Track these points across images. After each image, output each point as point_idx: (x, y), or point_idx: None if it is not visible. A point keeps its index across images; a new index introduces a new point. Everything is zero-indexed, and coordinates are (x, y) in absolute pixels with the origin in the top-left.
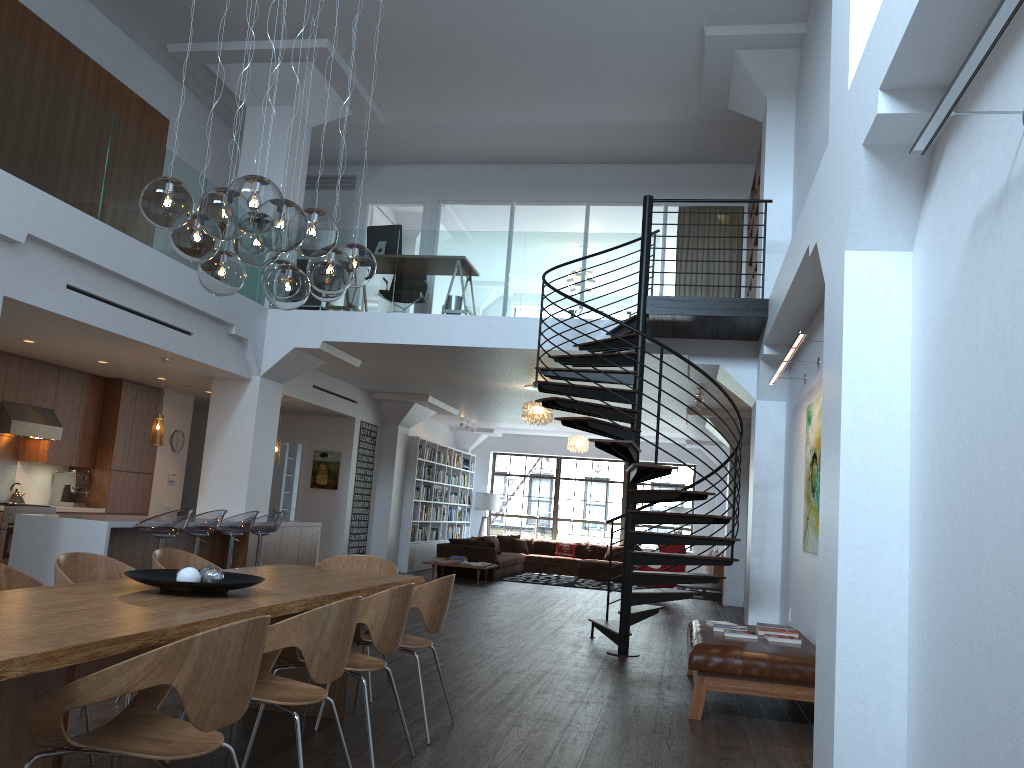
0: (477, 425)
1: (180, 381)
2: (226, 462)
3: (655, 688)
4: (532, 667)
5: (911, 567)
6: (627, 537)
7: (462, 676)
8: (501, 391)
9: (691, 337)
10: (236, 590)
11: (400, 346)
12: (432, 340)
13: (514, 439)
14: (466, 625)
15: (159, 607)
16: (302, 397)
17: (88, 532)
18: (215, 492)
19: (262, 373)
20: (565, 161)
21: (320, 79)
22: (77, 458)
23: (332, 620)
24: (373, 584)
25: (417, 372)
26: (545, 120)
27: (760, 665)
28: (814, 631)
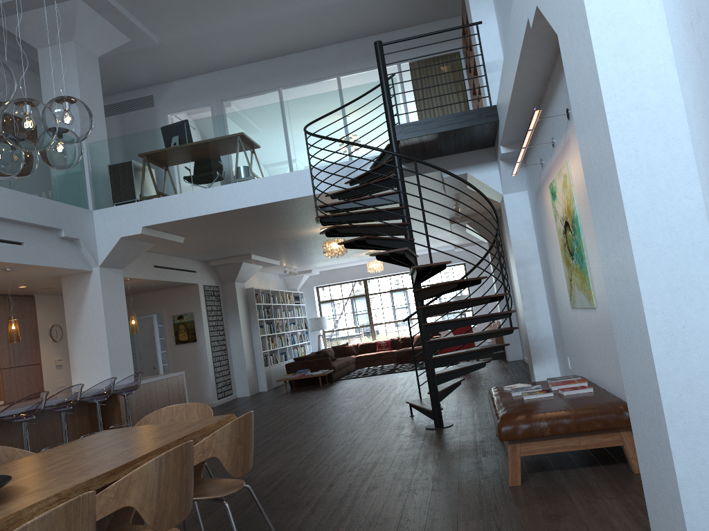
0: (298, 269)
1: (39, 285)
2: (87, 342)
3: (472, 457)
4: (363, 461)
5: None
6: (422, 330)
7: (300, 488)
8: (304, 238)
9: (439, 155)
10: None
11: (207, 217)
12: (231, 206)
13: (329, 274)
14: (308, 429)
15: None
16: (146, 277)
17: None
18: (84, 368)
19: (100, 264)
20: (313, 46)
21: (92, 13)
22: None
23: None
24: (170, 441)
25: (232, 237)
26: (287, 12)
27: (565, 423)
28: (599, 375)
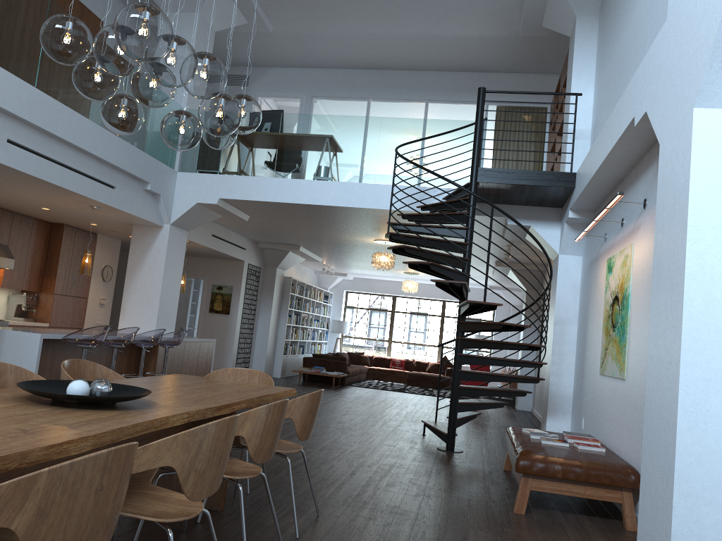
0: (335, 270)
1: (108, 227)
2: (142, 290)
3: (481, 482)
4: (380, 461)
5: None
6: (456, 358)
7: (324, 469)
8: (355, 244)
9: (509, 203)
10: (125, 401)
11: (280, 204)
12: (305, 200)
13: (362, 282)
14: (326, 422)
15: (37, 421)
16: (203, 243)
17: (24, 342)
18: (133, 313)
19: (171, 222)
20: (410, 68)
21: None
22: (27, 284)
23: (208, 440)
24: (252, 396)
25: (292, 226)
26: (397, 33)
27: (576, 471)
28: (612, 440)
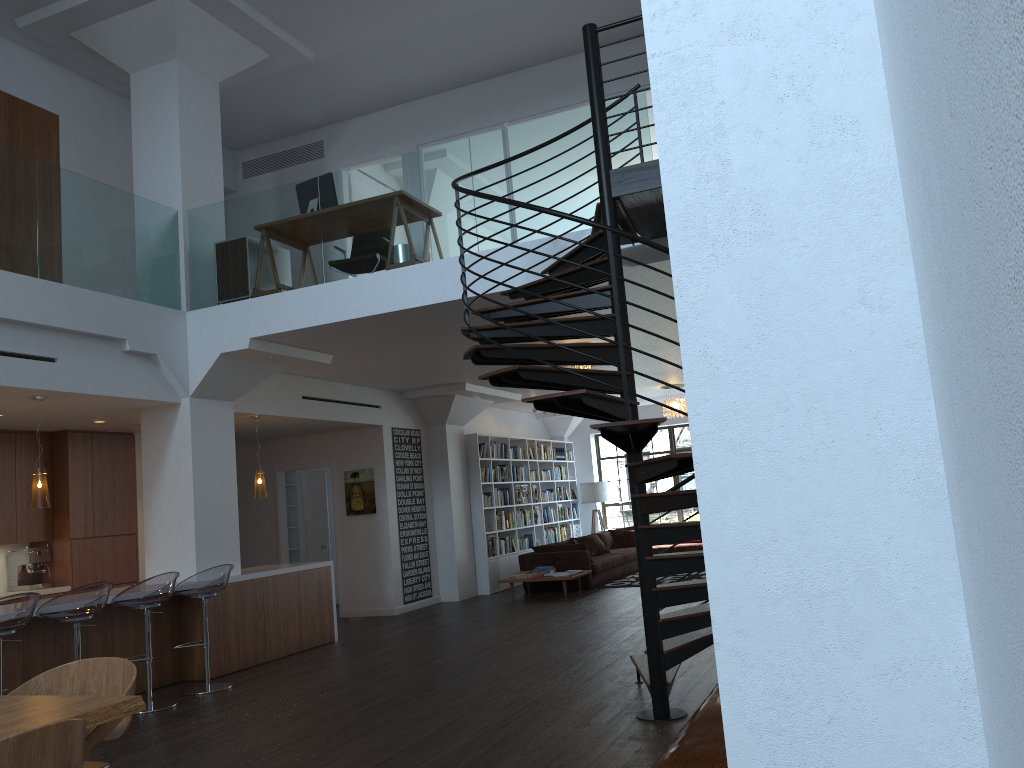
0: None
1: (124, 421)
2: (168, 511)
3: None
4: None
5: (976, 662)
6: (638, 536)
7: None
8: None
9: None
10: None
11: (344, 325)
12: (375, 308)
13: None
14: (467, 685)
15: None
16: (287, 413)
17: None
18: (162, 550)
19: (191, 393)
20: (555, 56)
21: (201, 15)
22: (24, 532)
23: None
24: None
25: (412, 356)
26: (501, 0)
27: None
28: None
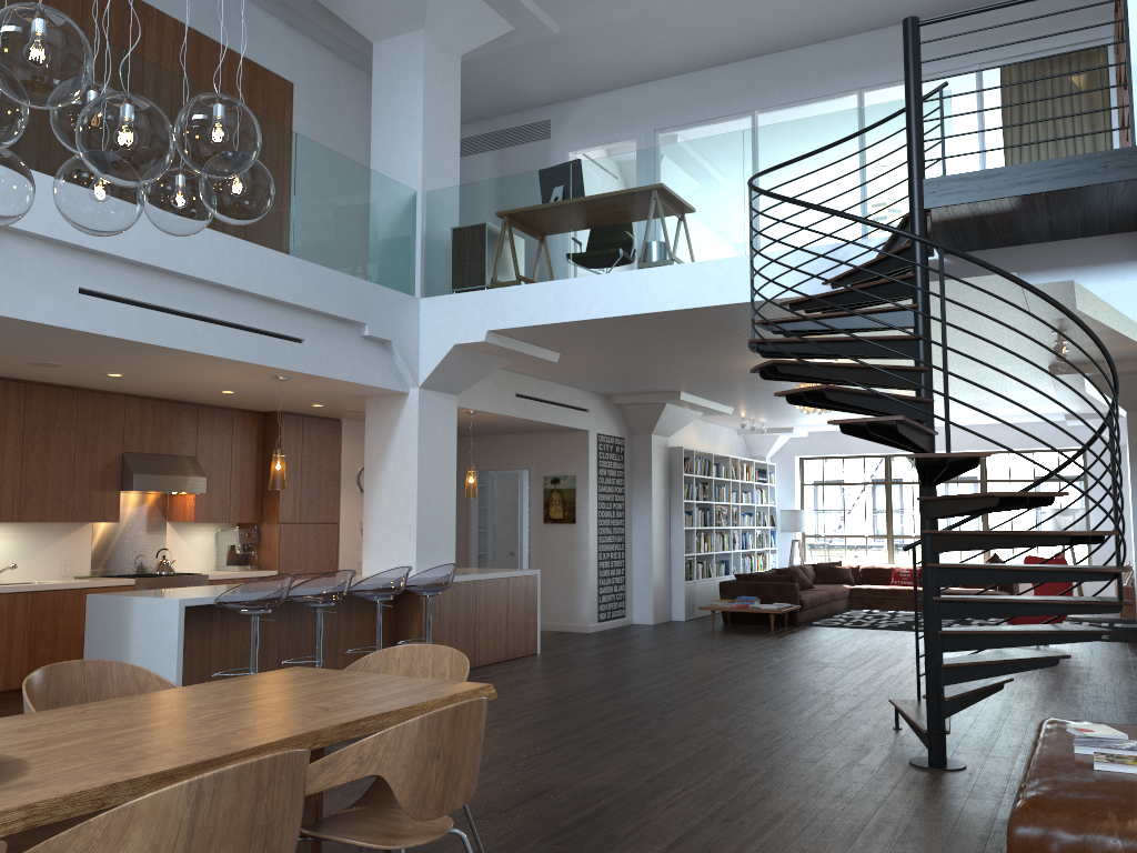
0: (769, 425)
1: (341, 406)
2: (390, 503)
3: None
4: (759, 804)
5: None
6: (926, 575)
7: (622, 832)
8: None
9: (1018, 243)
10: None
11: (588, 324)
12: (626, 308)
13: (824, 438)
14: (705, 712)
15: None
16: (501, 410)
17: (159, 614)
18: (381, 543)
19: (420, 383)
20: (820, 38)
21: None
22: (236, 512)
23: None
24: (329, 723)
25: (640, 360)
26: None
27: None
28: None
